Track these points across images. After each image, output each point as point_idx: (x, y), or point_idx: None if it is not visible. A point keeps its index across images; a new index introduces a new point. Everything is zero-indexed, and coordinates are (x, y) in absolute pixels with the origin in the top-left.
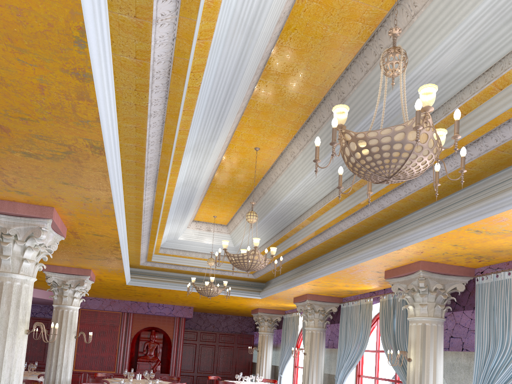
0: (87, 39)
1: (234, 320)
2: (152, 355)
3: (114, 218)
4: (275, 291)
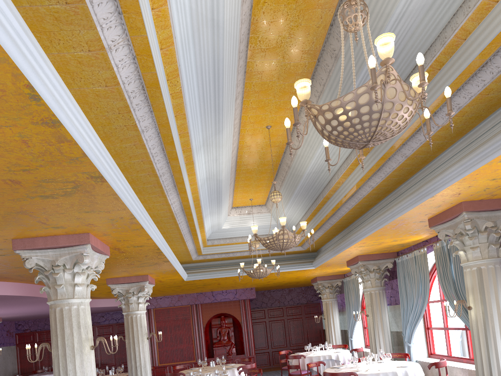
0: (38, 93)
1: (297, 292)
2: (225, 339)
3: (143, 230)
4: (325, 259)
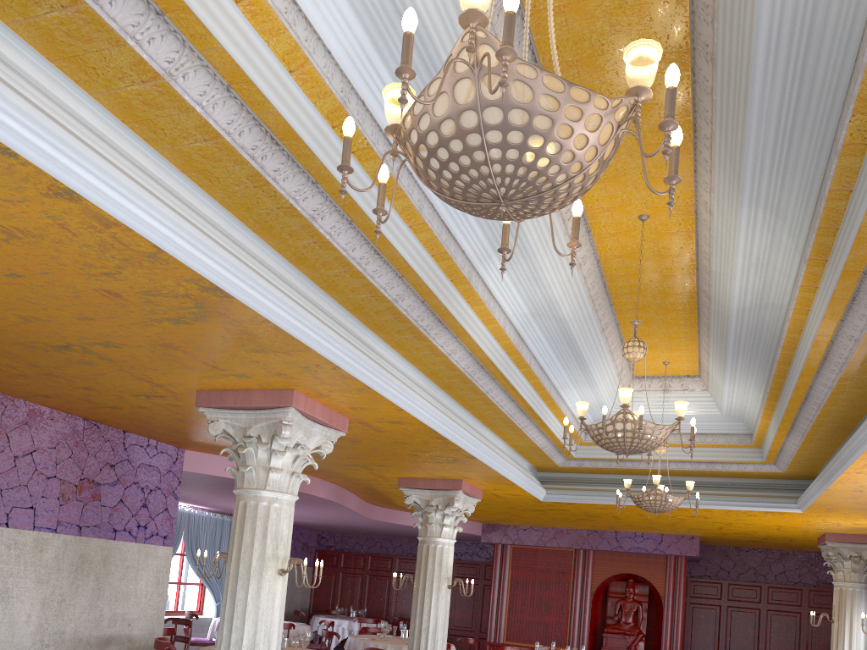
0: (4, 144)
1: (799, 560)
2: (628, 623)
3: (374, 391)
4: (813, 494)
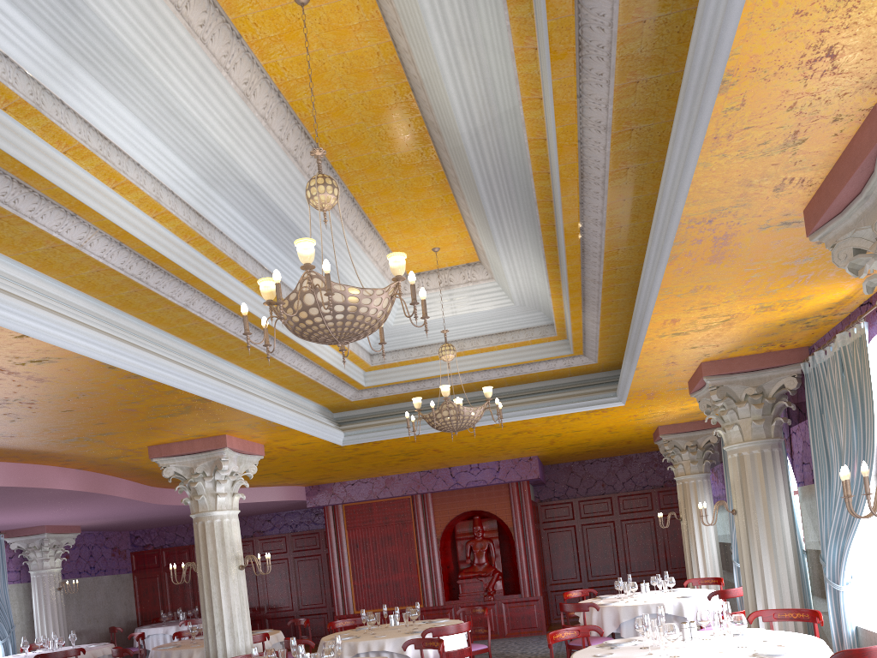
0: None
1: (643, 463)
2: (482, 563)
3: None
4: (626, 378)
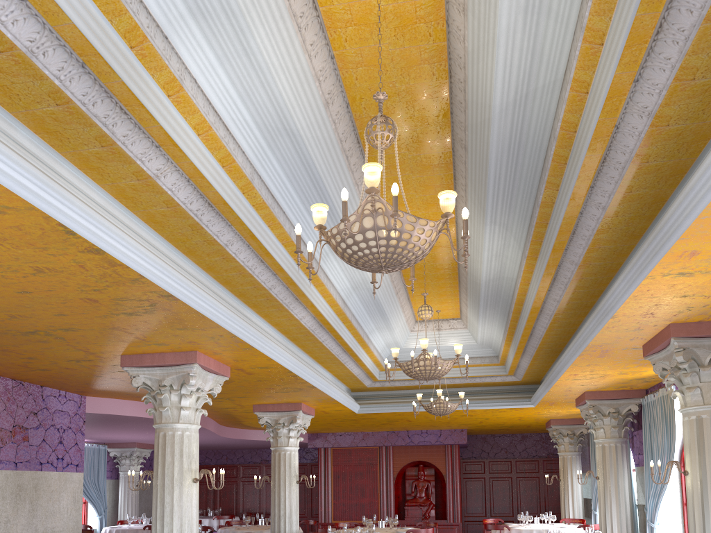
0: (71, 229)
1: (535, 440)
2: (422, 497)
3: (255, 349)
4: (540, 394)
